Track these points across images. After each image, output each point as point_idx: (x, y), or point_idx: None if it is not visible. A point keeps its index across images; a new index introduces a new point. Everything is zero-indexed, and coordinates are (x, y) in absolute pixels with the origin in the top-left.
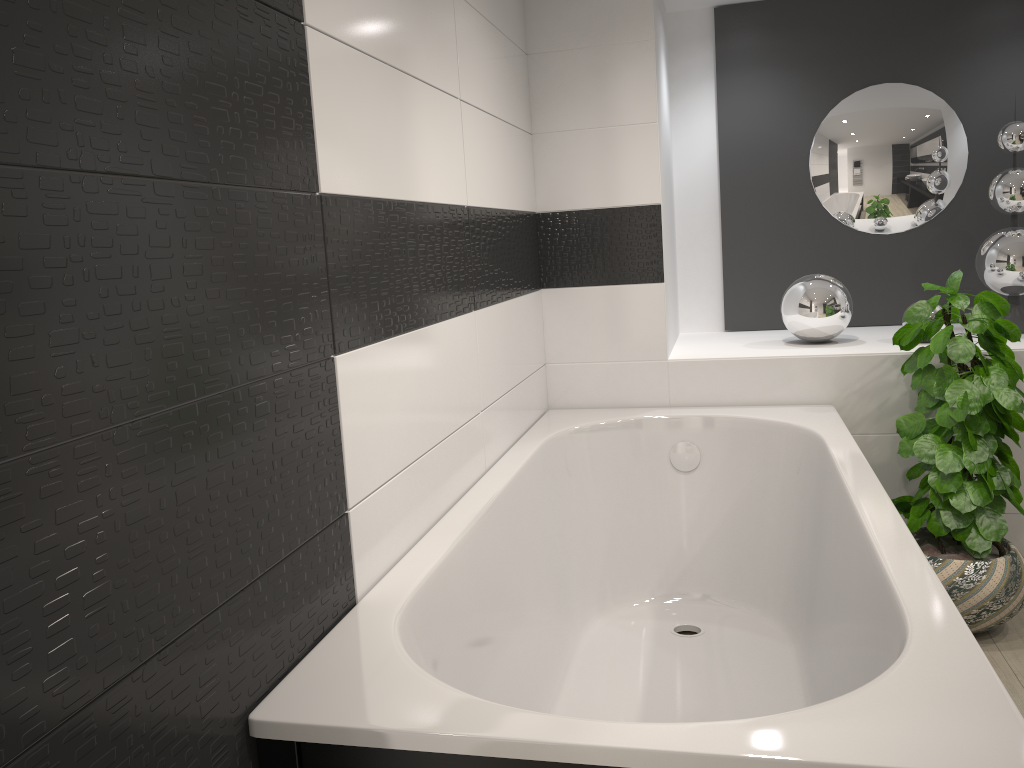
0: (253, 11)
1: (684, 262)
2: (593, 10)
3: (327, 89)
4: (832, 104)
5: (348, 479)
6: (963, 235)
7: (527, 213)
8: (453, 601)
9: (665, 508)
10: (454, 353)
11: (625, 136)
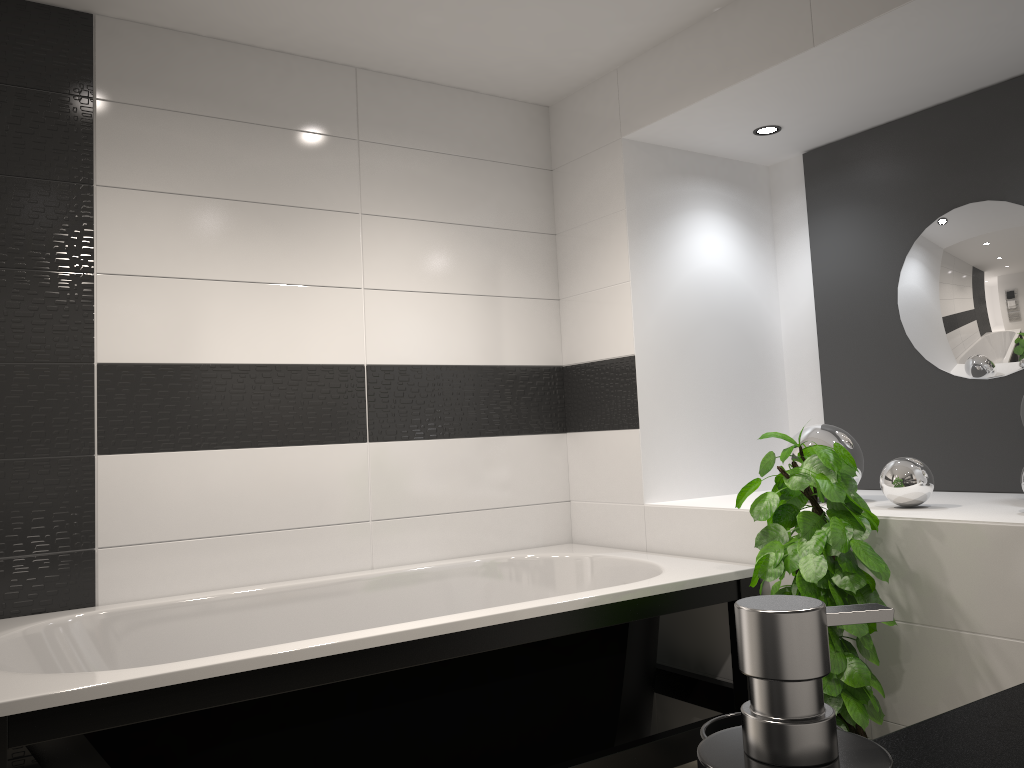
0: (32, 276)
1: (793, 412)
2: (590, 191)
3: (118, 305)
4: (916, 234)
5: (100, 529)
6: None
7: (532, 367)
8: (189, 632)
9: None
10: (312, 470)
11: (610, 295)
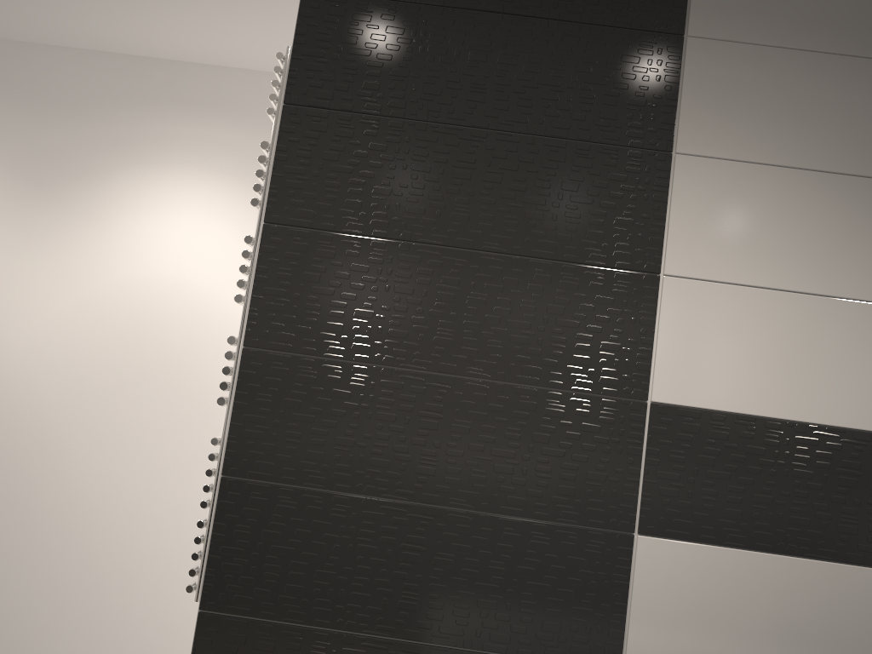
0: (582, 272)
1: None
2: None
3: (686, 321)
4: None
5: (629, 645)
6: None
7: None
8: None
9: None
10: None
11: None
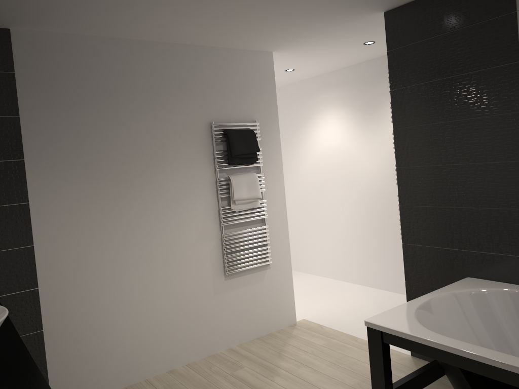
0: (492, 118)
1: None
2: None
3: None
4: None
5: None
6: None
7: None
8: None
9: None
10: None
11: None
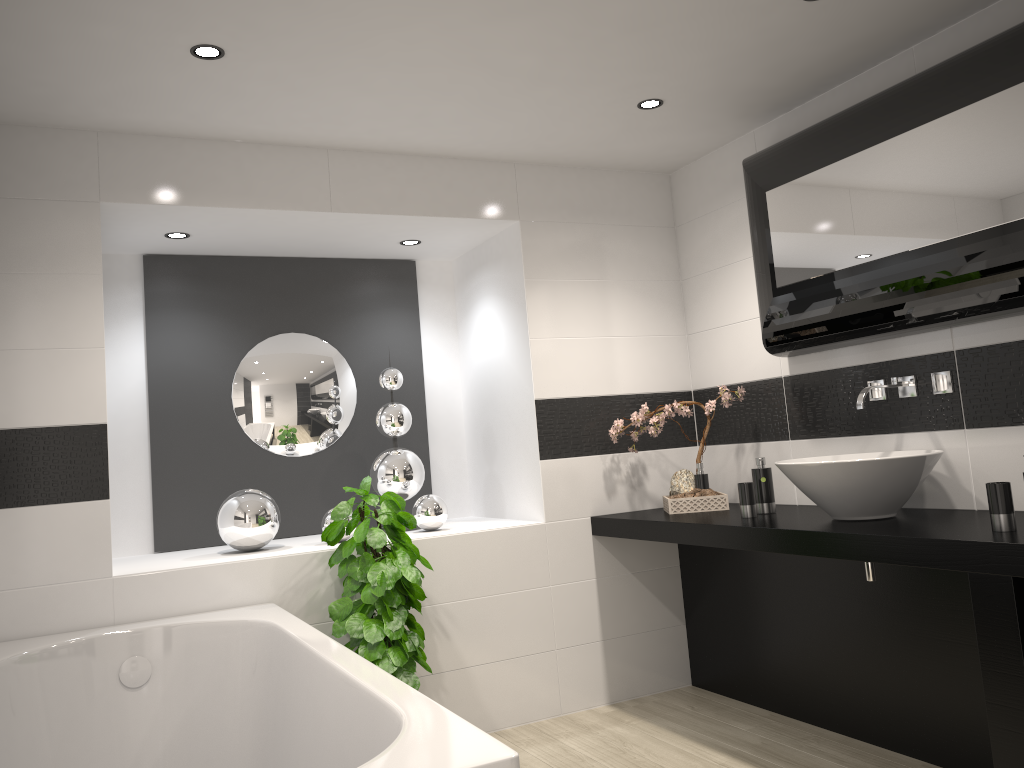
0: None
1: (112, 486)
2: (40, 240)
3: None
4: (250, 346)
5: None
6: (357, 456)
7: None
8: None
9: (114, 731)
10: None
11: (71, 358)
